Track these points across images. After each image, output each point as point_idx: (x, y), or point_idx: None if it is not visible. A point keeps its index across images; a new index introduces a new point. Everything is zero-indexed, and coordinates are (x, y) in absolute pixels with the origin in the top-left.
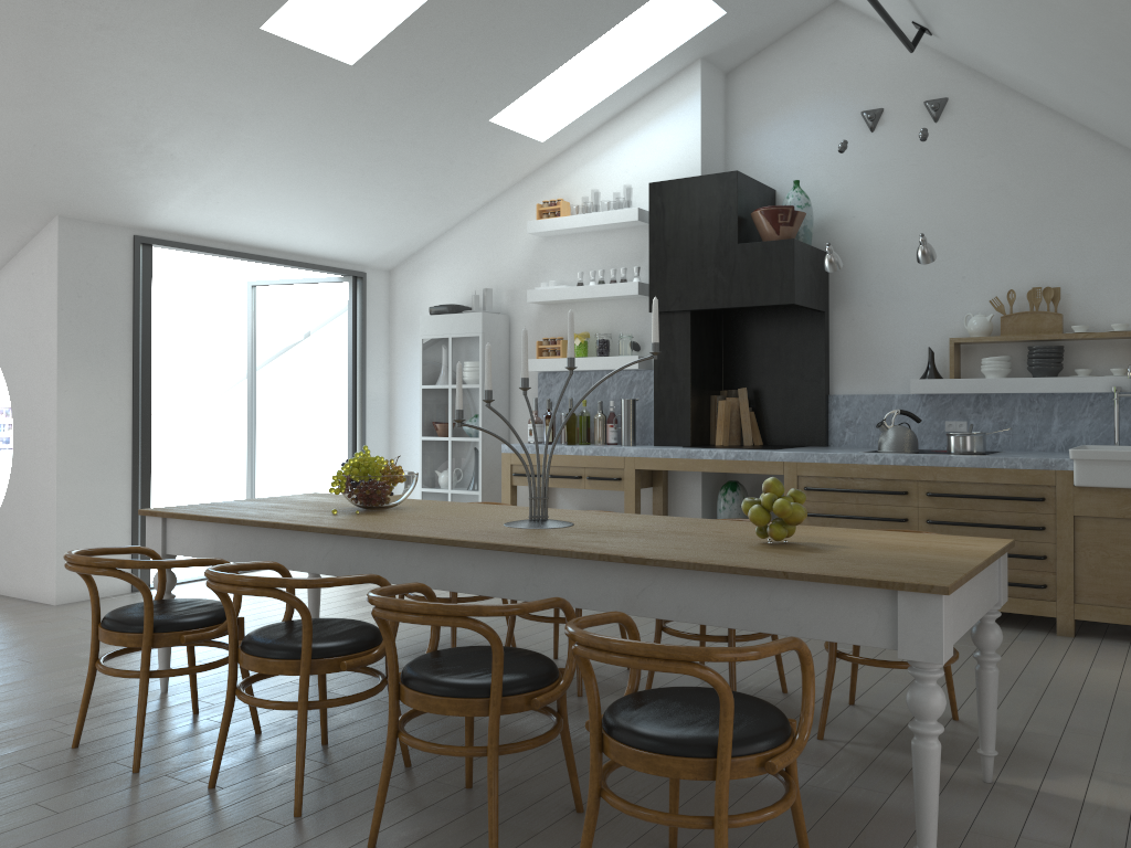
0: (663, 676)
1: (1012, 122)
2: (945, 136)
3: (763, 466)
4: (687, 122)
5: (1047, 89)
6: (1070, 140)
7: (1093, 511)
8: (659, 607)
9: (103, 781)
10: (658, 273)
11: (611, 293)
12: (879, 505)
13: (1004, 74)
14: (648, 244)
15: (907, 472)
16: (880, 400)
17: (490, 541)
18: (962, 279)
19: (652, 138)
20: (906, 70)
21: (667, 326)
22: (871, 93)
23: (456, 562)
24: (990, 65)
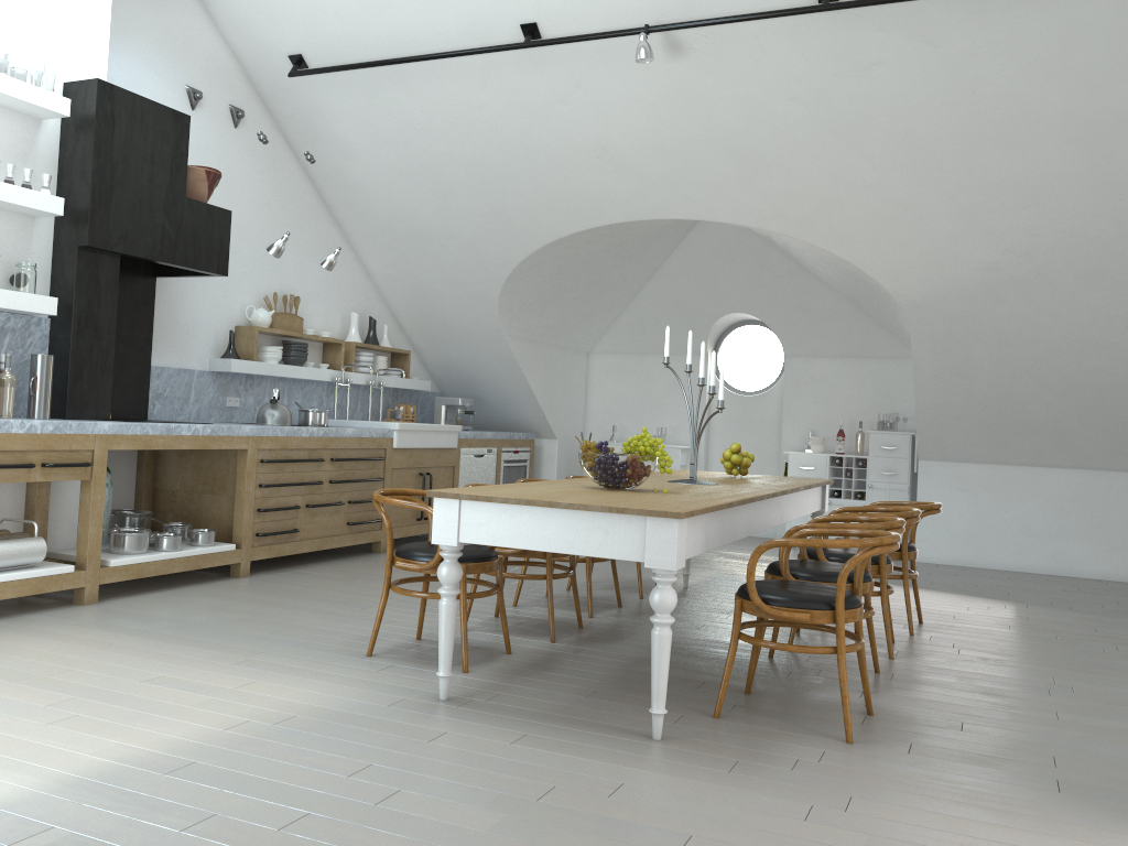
0: (515, 612)
1: (277, 155)
2: (241, 144)
3: (234, 441)
4: (96, 12)
5: (355, 158)
6: (304, 186)
7: (399, 464)
8: (802, 510)
9: (898, 720)
10: (103, 199)
11: (26, 202)
12: (305, 471)
13: (317, 126)
14: (93, 157)
15: (323, 442)
16: (185, 374)
17: (787, 488)
18: (242, 274)
19: (51, 4)
20: (220, 67)
21: (93, 267)
22: (195, 72)
23: (775, 506)
24: (317, 116)
